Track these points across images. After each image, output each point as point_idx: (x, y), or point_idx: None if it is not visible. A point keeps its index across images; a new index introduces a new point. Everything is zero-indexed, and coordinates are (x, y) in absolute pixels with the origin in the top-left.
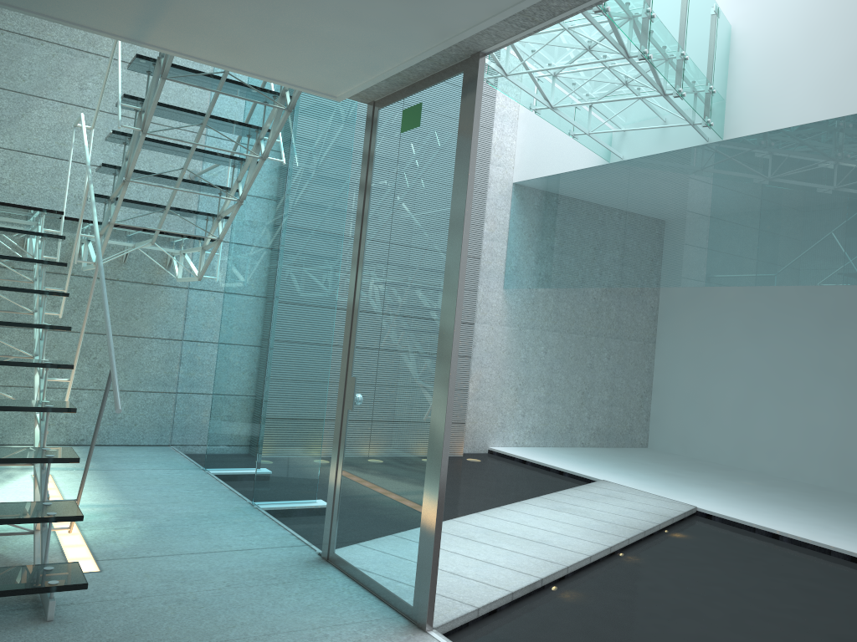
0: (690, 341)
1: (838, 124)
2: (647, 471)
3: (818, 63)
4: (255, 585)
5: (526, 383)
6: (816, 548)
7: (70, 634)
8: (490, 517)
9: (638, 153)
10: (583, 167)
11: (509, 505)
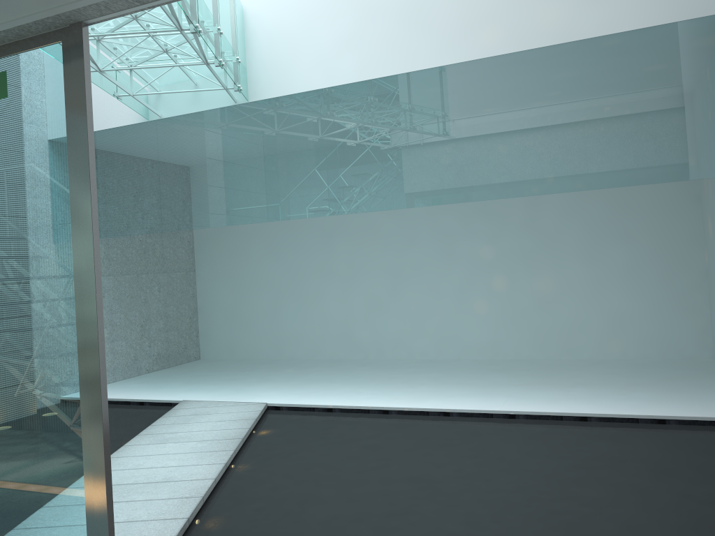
0: (225, 265)
1: (335, 92)
2: (212, 381)
3: (315, 43)
4: None
5: None
6: (359, 411)
7: None
8: None
9: (176, 112)
10: (123, 124)
11: (116, 452)
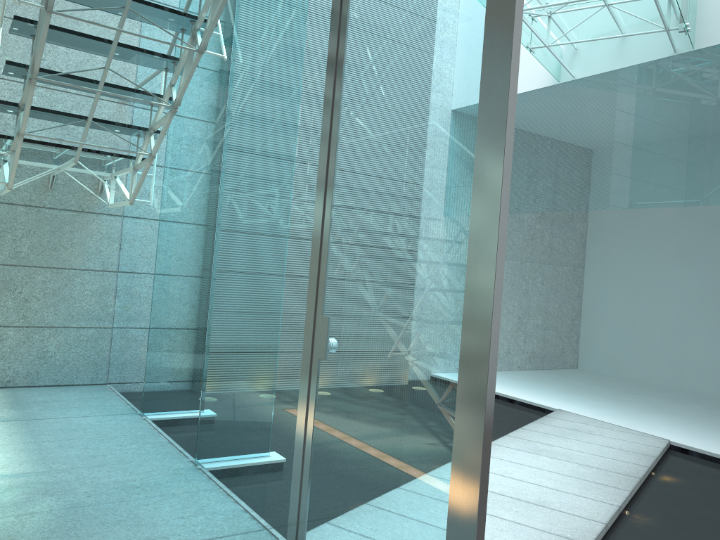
0: (621, 266)
1: None
2: (593, 396)
3: None
4: None
5: None
6: None
7: None
8: None
9: (593, 70)
10: (530, 89)
11: None
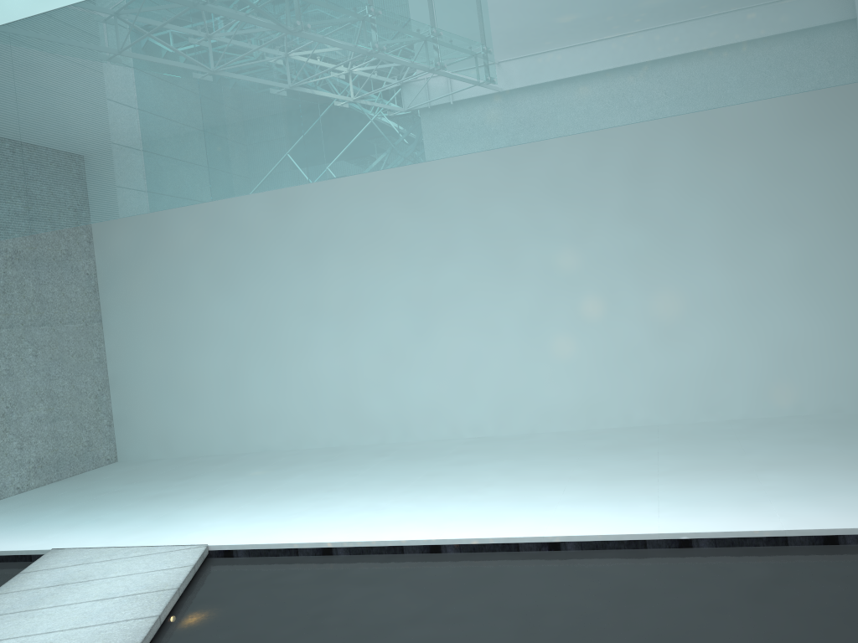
0: (149, 309)
1: None
2: (123, 502)
3: None
4: None
5: None
6: (384, 550)
7: None
8: None
9: (10, 15)
10: None
11: None
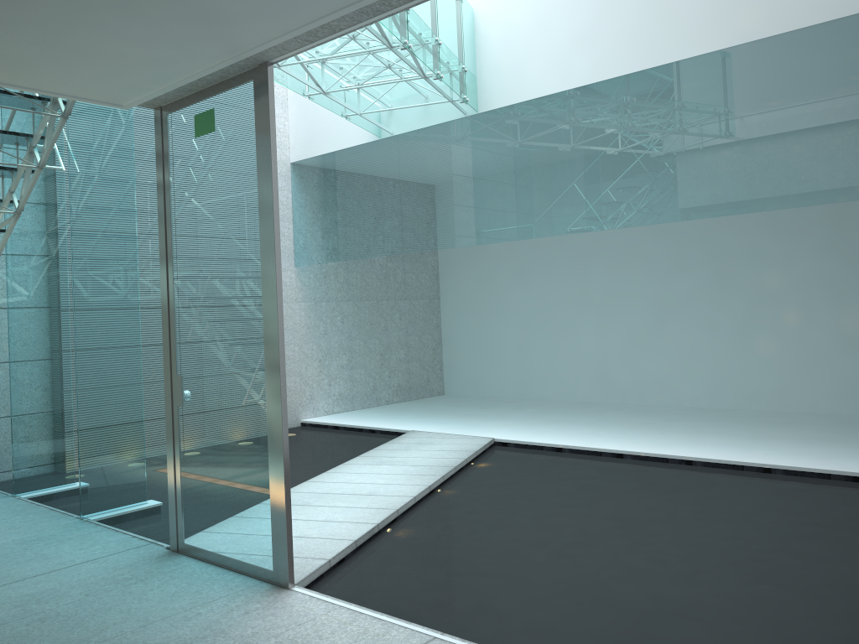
0: (470, 293)
1: (569, 96)
2: (448, 415)
3: (548, 43)
4: (114, 588)
5: (328, 353)
6: (591, 453)
7: None
8: (320, 482)
9: (406, 128)
10: (357, 144)
11: (334, 468)
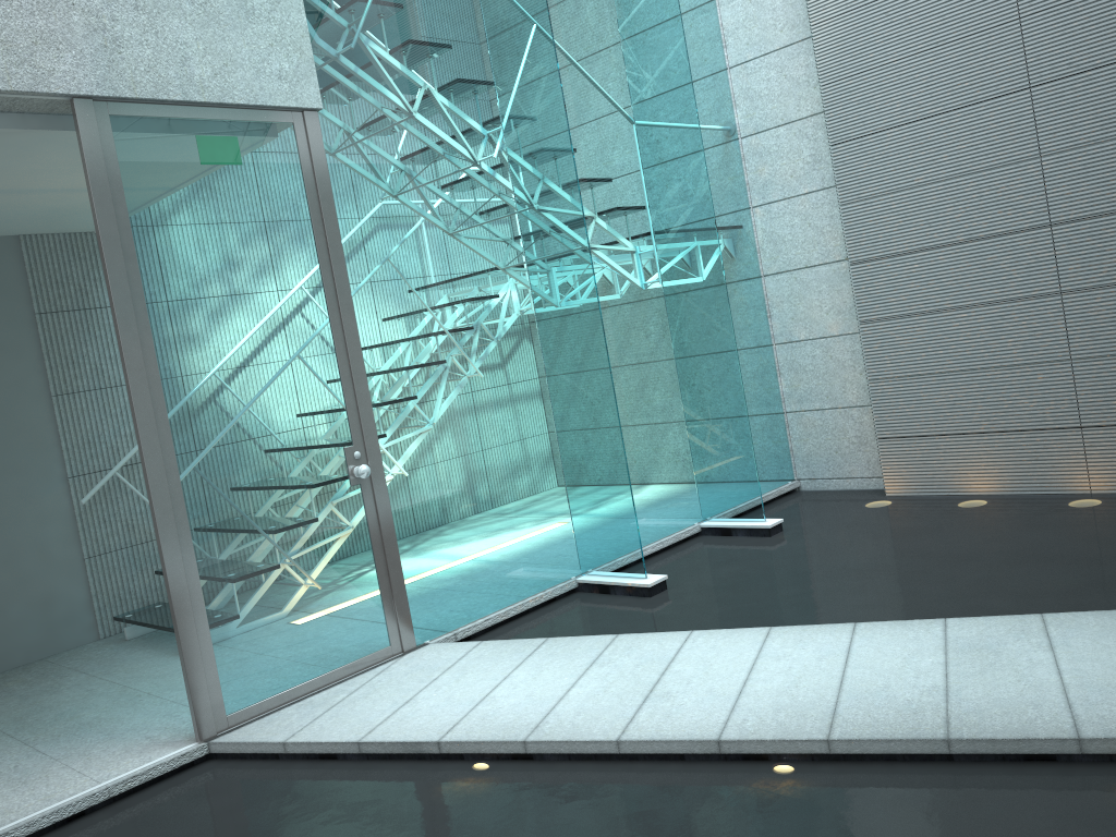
0: None
1: None
2: None
3: None
4: None
5: None
6: None
7: (161, 665)
8: (763, 638)
9: None
10: None
11: (892, 622)
